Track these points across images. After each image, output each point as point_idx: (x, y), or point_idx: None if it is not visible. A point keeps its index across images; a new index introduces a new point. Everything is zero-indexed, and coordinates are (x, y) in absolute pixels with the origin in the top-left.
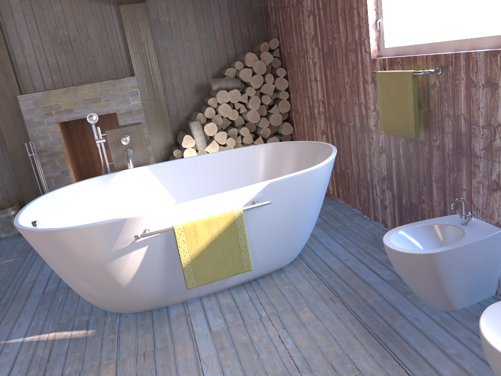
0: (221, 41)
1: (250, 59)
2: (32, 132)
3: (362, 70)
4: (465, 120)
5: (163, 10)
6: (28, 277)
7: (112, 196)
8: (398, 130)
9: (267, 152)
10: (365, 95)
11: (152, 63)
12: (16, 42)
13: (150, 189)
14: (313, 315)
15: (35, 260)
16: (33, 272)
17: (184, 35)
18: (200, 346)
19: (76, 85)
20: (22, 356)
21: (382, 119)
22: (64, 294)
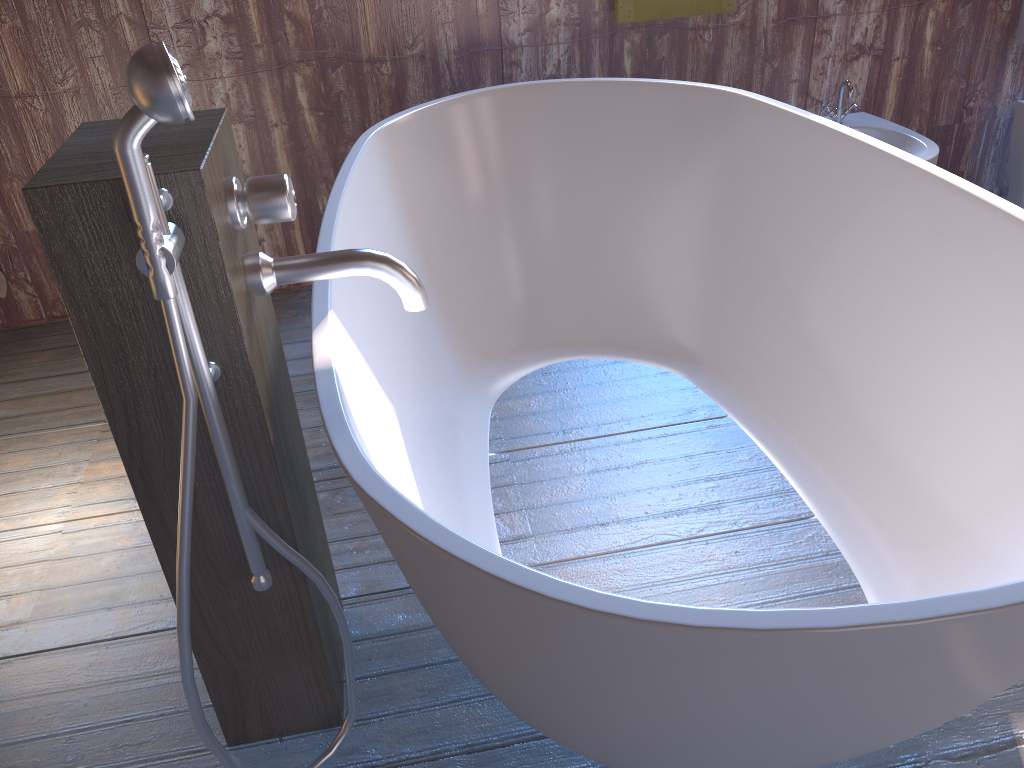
0: None
1: None
2: None
3: None
4: None
5: None
6: None
7: None
8: (684, 7)
9: (386, 157)
10: None
11: None
12: None
13: (374, 401)
14: None
15: None
16: None
17: None
18: None
19: None
20: None
21: None
22: None
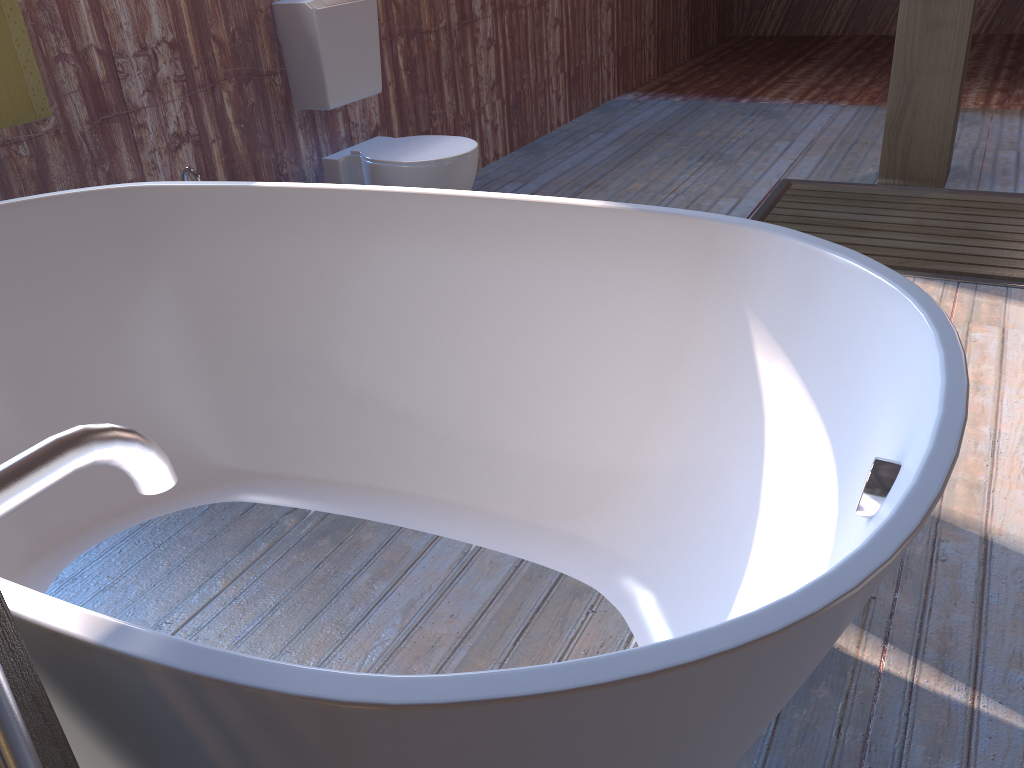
0: None
1: None
2: None
3: None
4: (101, 56)
5: None
6: None
7: None
8: None
9: None
10: None
11: None
12: None
13: None
14: None
15: None
16: None
17: None
18: None
19: None
20: (957, 619)
21: None
22: None
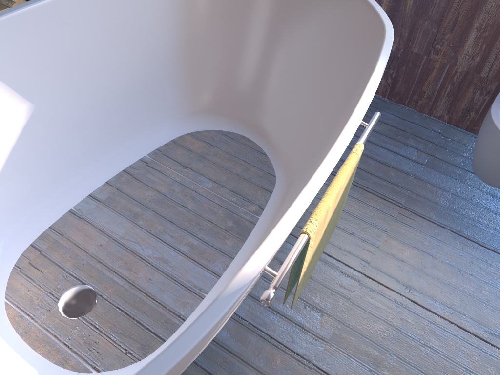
0: None
1: None
2: None
3: None
4: None
5: None
6: None
7: None
8: None
9: None
10: None
11: None
12: None
13: None
14: (411, 248)
15: None
16: None
17: None
18: None
19: None
20: None
21: None
22: None
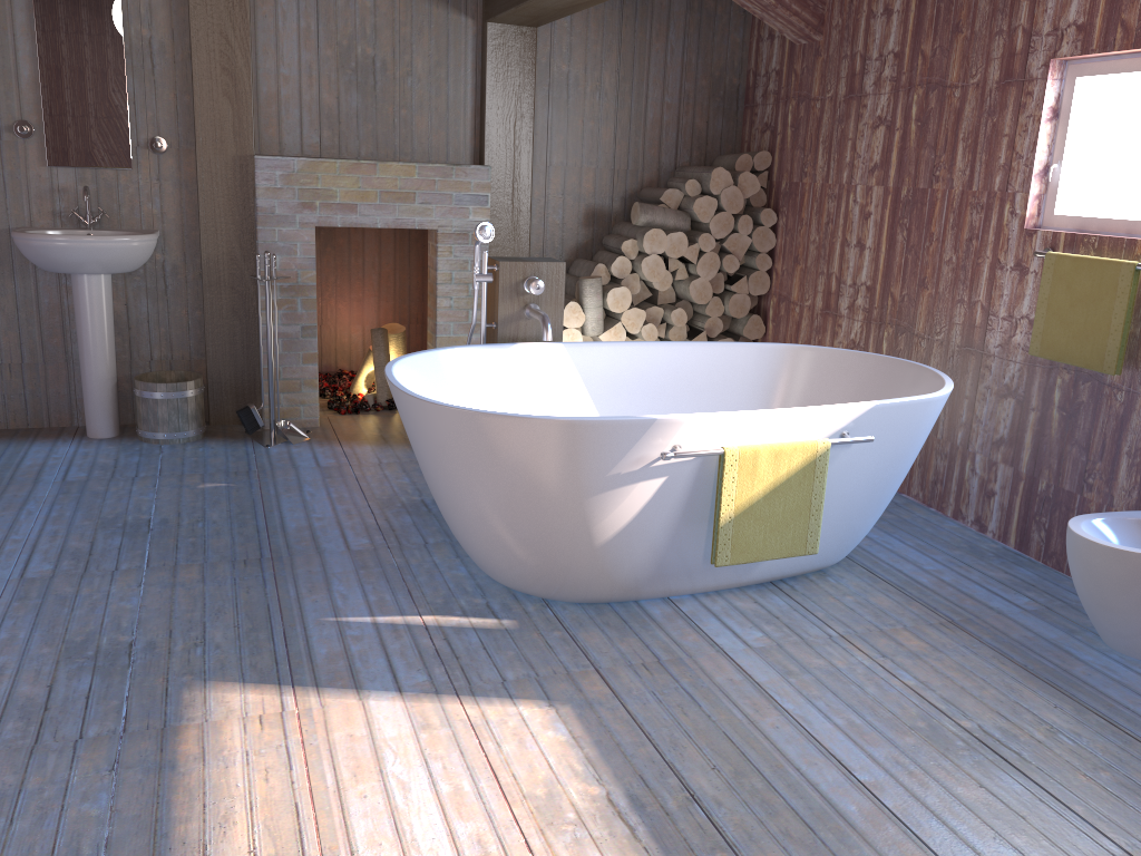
0: (654, 133)
1: (718, 180)
2: (265, 235)
3: (994, 245)
4: None
5: (563, 49)
6: (289, 520)
7: (493, 387)
8: (1075, 357)
9: (783, 360)
10: (990, 289)
11: (523, 148)
12: (269, 47)
13: (561, 389)
14: (924, 643)
15: (279, 491)
16: (293, 513)
17: (589, 107)
18: (745, 666)
19: (374, 160)
20: (395, 645)
21: (1041, 335)
22: (400, 558)
